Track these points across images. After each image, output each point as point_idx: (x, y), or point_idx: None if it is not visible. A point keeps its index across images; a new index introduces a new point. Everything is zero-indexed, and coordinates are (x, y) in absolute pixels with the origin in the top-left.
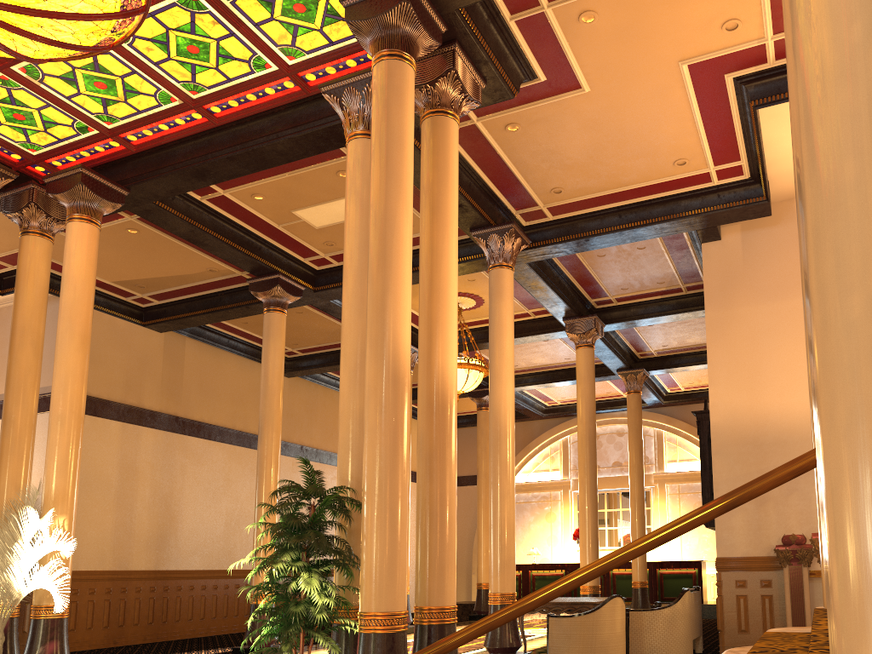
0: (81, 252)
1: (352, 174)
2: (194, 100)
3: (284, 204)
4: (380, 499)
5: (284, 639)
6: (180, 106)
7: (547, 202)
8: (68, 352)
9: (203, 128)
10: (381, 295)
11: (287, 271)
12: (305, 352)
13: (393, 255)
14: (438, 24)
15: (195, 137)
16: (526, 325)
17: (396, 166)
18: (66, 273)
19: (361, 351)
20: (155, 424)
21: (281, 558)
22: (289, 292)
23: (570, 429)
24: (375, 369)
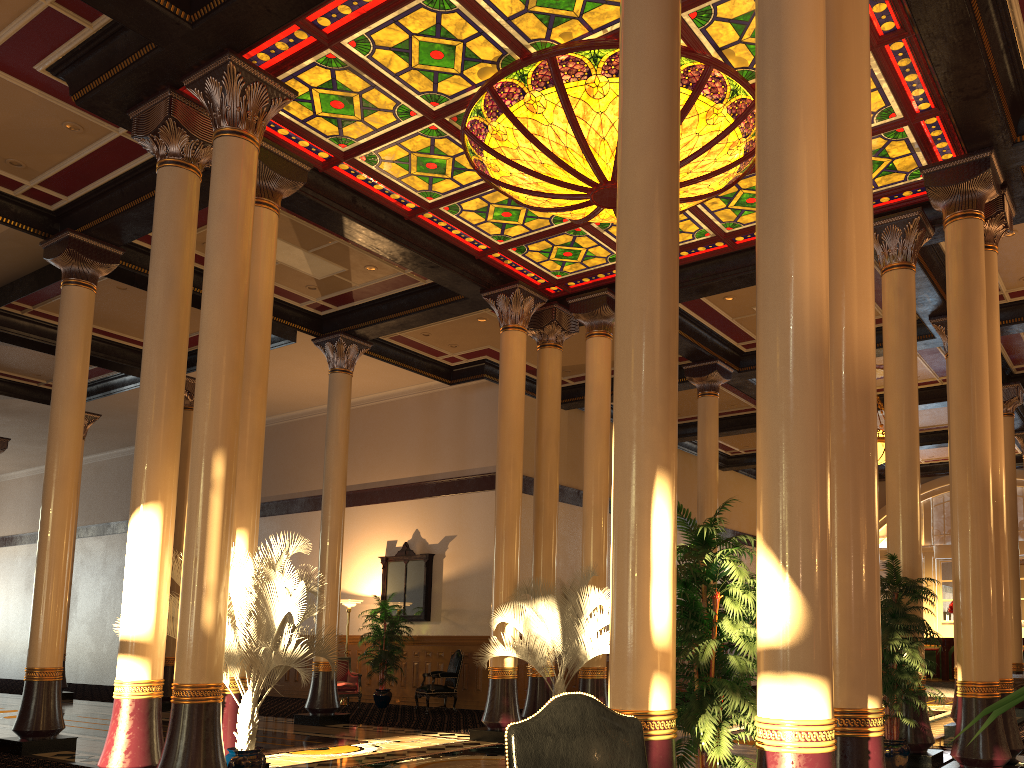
0: (602, 363)
1: (893, 302)
2: (726, 233)
3: (749, 302)
4: (978, 591)
5: (893, 701)
6: (711, 238)
7: (1011, 287)
8: (598, 452)
9: (720, 252)
10: (970, 422)
11: (721, 356)
12: (681, 420)
13: (979, 387)
14: (999, 178)
15: (707, 259)
16: (930, 392)
17: (977, 311)
18: (592, 383)
19: (909, 458)
20: (564, 498)
21: (894, 636)
22: (723, 376)
23: (932, 490)
24: (968, 484)
